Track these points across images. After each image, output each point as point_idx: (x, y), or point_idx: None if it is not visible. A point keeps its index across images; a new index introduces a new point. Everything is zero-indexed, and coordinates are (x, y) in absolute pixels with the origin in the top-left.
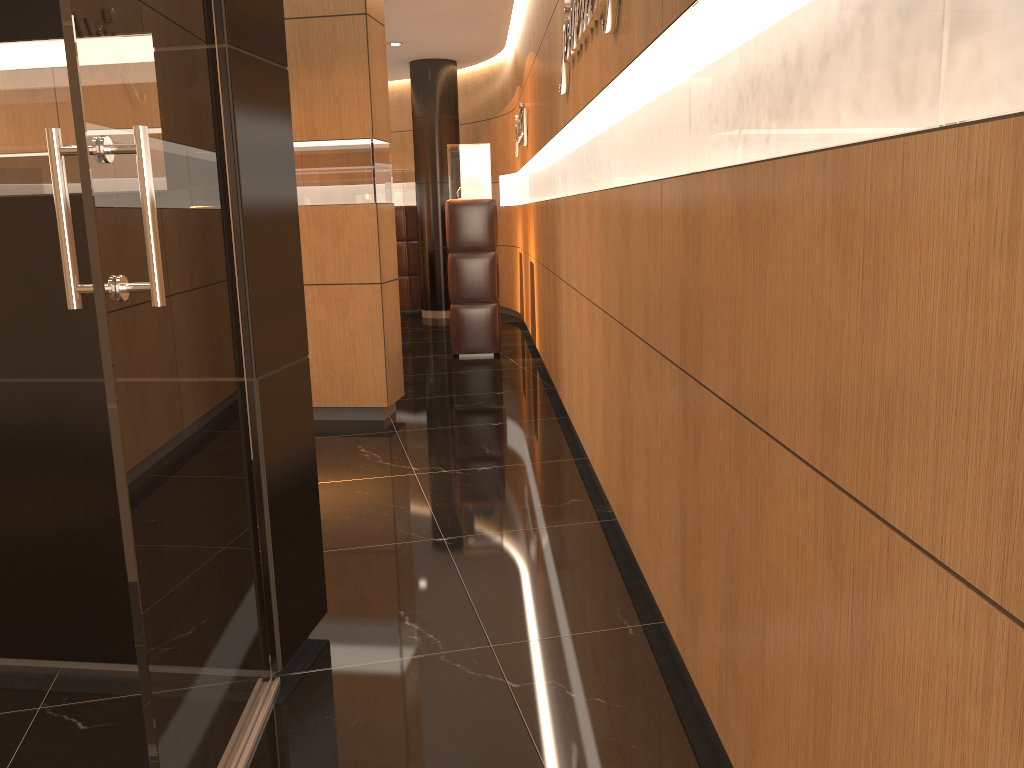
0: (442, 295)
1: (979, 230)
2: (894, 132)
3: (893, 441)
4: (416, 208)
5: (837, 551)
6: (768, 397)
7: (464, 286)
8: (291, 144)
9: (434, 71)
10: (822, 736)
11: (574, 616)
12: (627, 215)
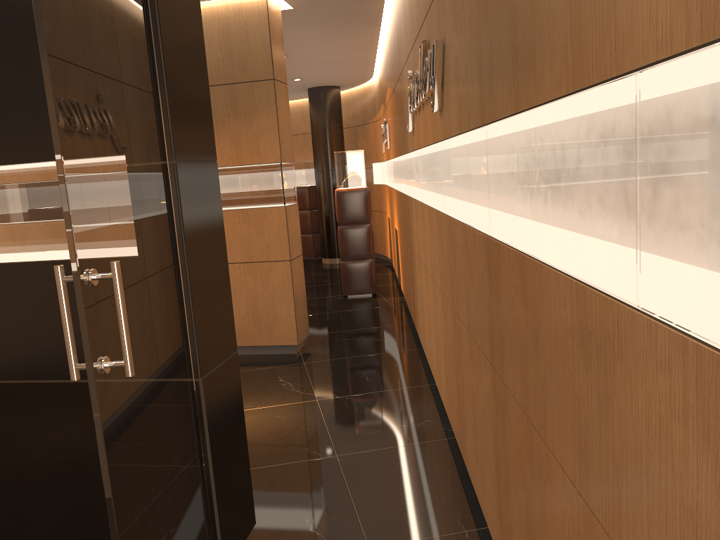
0: (335, 247)
1: (665, 395)
2: (612, 293)
3: (622, 502)
4: (315, 188)
5: None
6: (545, 421)
7: (349, 248)
8: (221, 211)
9: (324, 94)
10: None
11: (427, 522)
12: (453, 238)
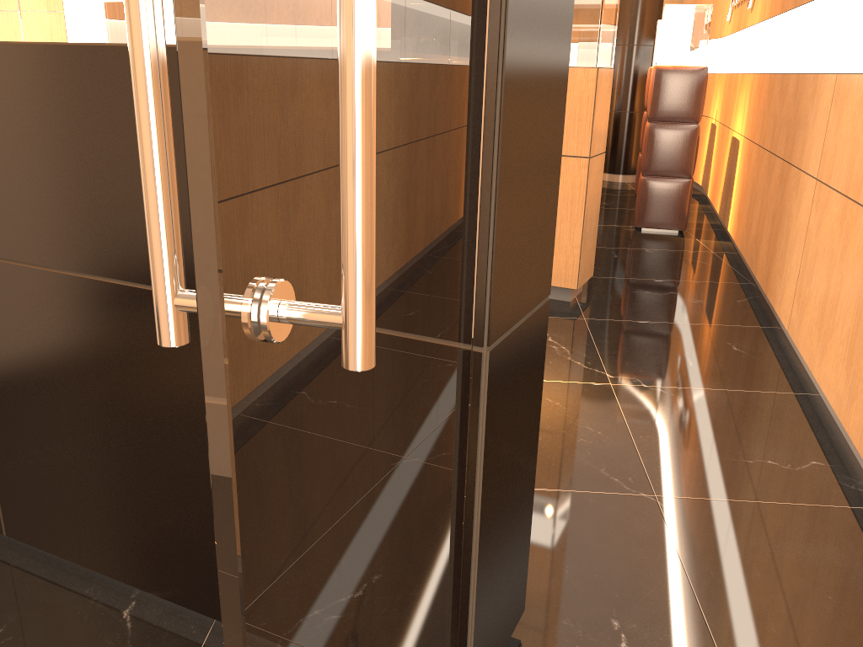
0: (622, 159)
1: None
2: None
3: None
4: None
5: None
6: None
7: (659, 158)
8: None
9: None
10: None
11: None
12: None
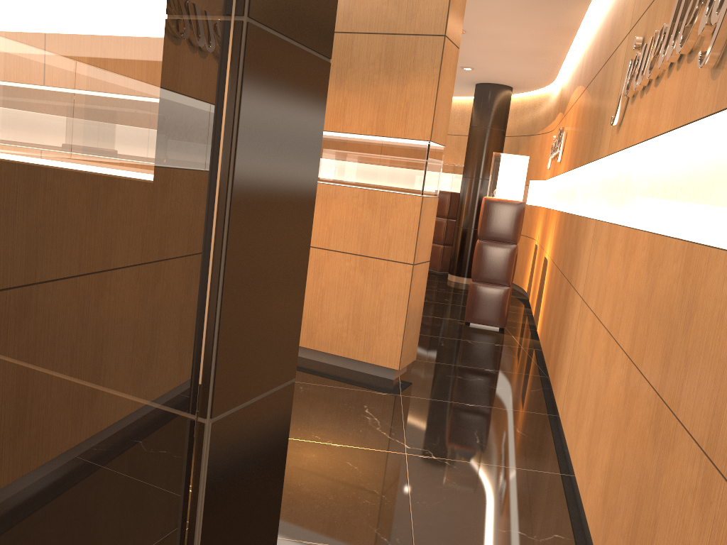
0: (466, 265)
1: None
2: None
3: None
4: (459, 195)
5: None
6: None
7: (485, 268)
8: (318, 145)
9: (493, 93)
10: None
11: None
12: (696, 279)
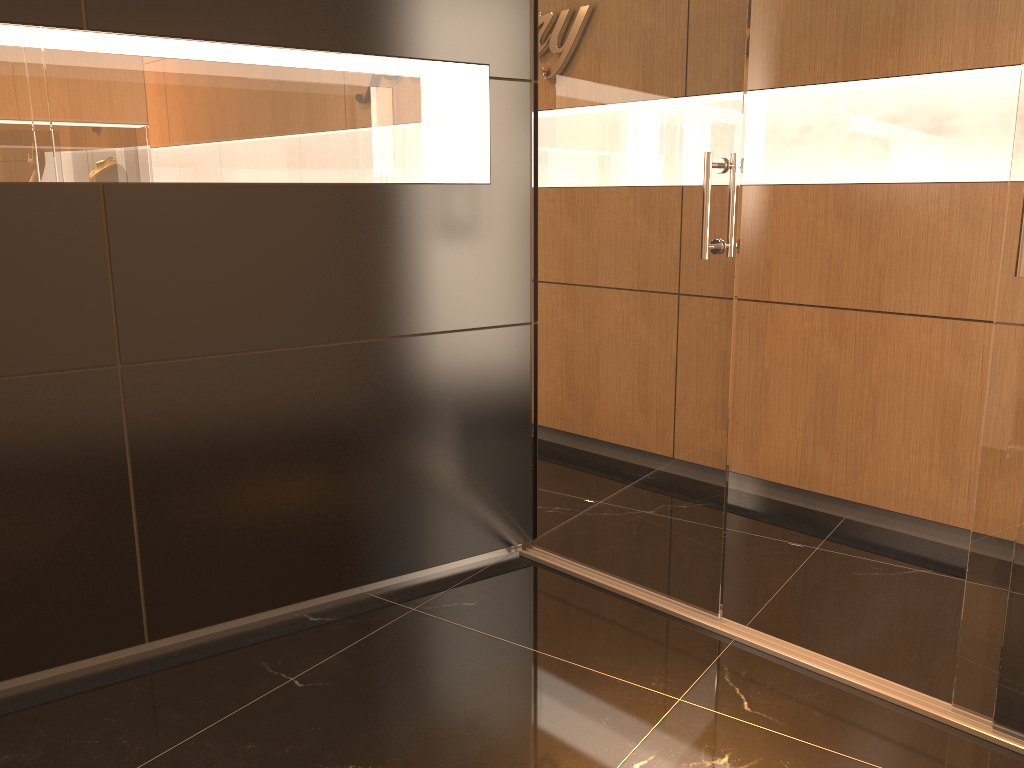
0: None
1: None
2: None
3: None
4: None
5: (966, 346)
6: (881, 294)
7: None
8: None
9: None
10: (950, 429)
11: None
12: None
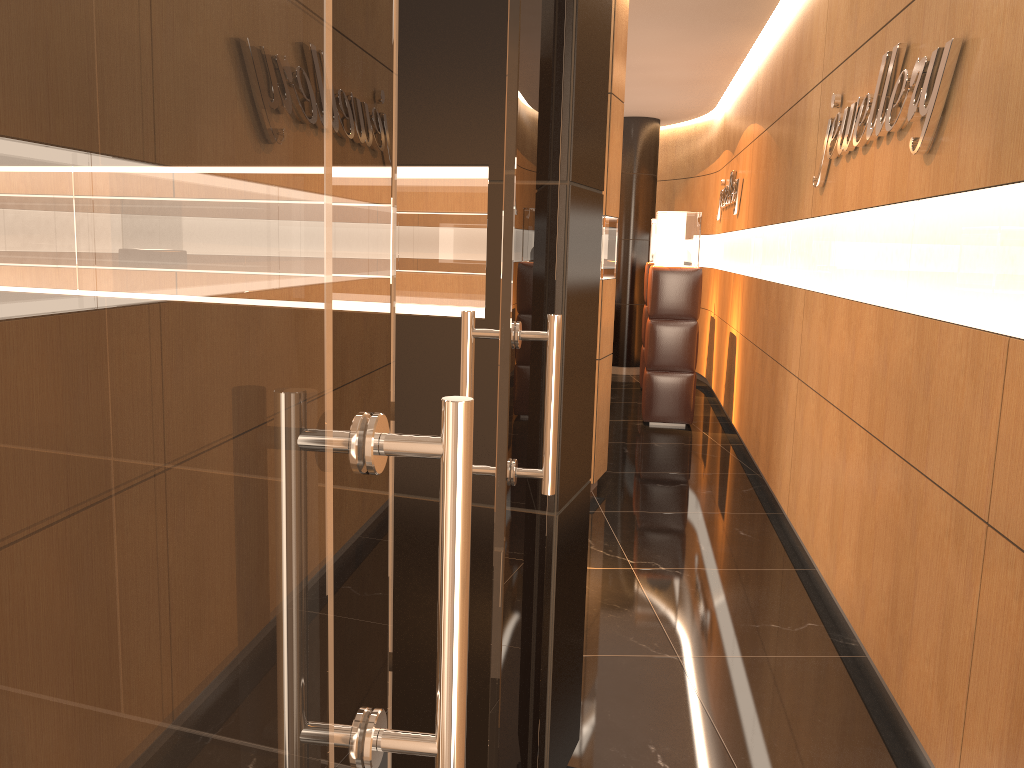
0: (624, 351)
1: None
2: None
3: None
4: None
5: None
6: None
7: (662, 354)
8: (599, 268)
9: (637, 129)
10: None
11: None
12: (931, 351)
